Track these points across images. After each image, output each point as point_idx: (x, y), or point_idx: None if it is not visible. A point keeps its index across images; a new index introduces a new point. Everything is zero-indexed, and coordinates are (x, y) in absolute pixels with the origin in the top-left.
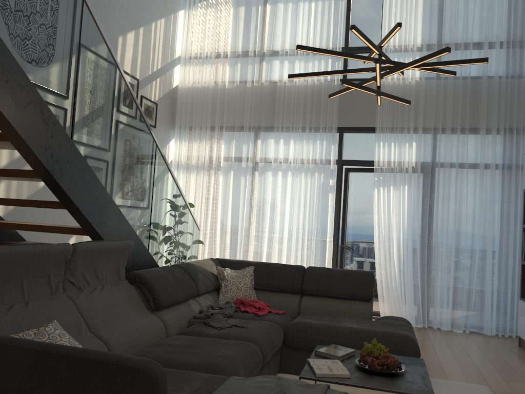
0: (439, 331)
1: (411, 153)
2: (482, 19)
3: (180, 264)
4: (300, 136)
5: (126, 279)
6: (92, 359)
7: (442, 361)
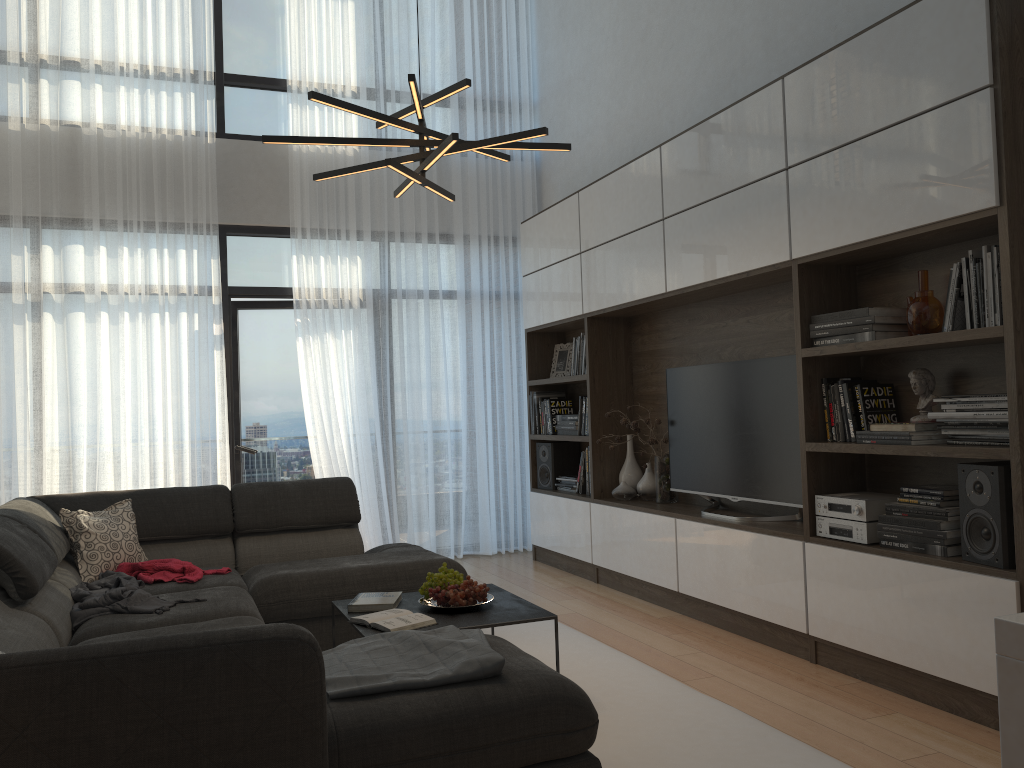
0: None
1: (357, 274)
2: (447, 59)
3: (1, 513)
4: (145, 240)
5: None
6: (192, 646)
7: None
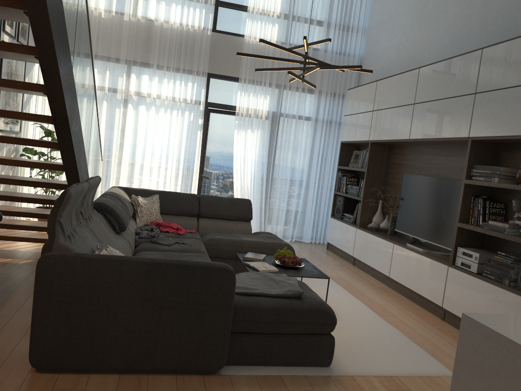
0: None
1: (266, 104)
2: (325, 3)
3: (111, 194)
4: (175, 76)
5: (93, 208)
6: (191, 265)
7: None
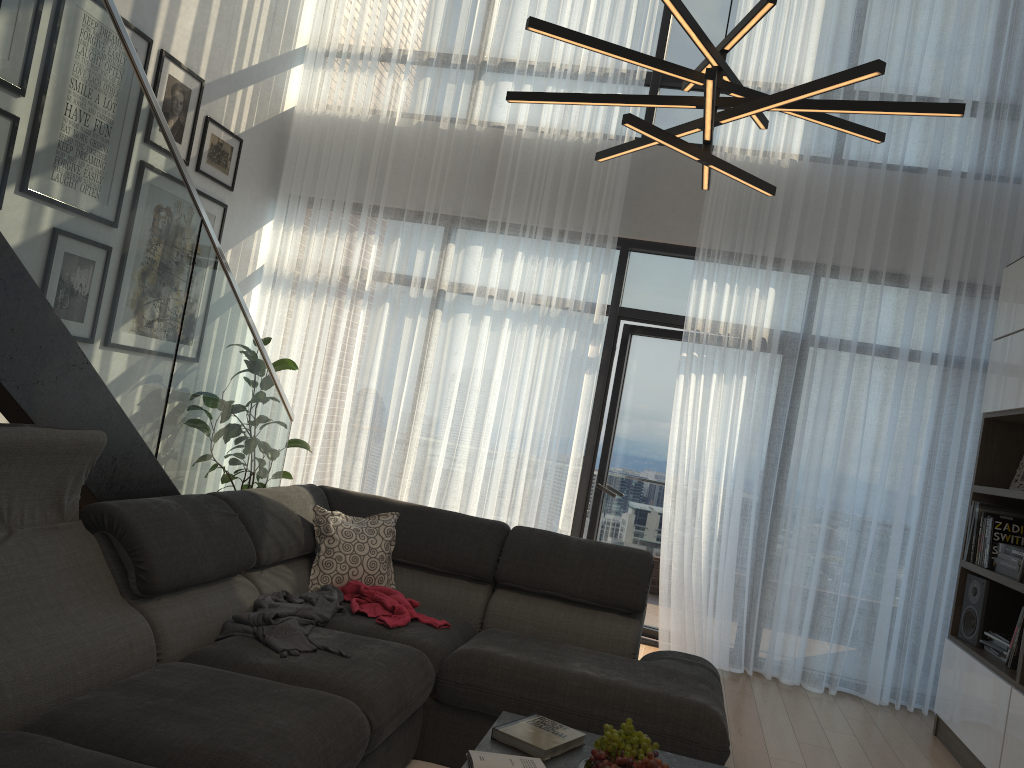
0: (775, 685)
1: (764, 309)
2: (942, 49)
3: (228, 495)
4: (539, 246)
5: (80, 519)
6: None
7: (775, 758)
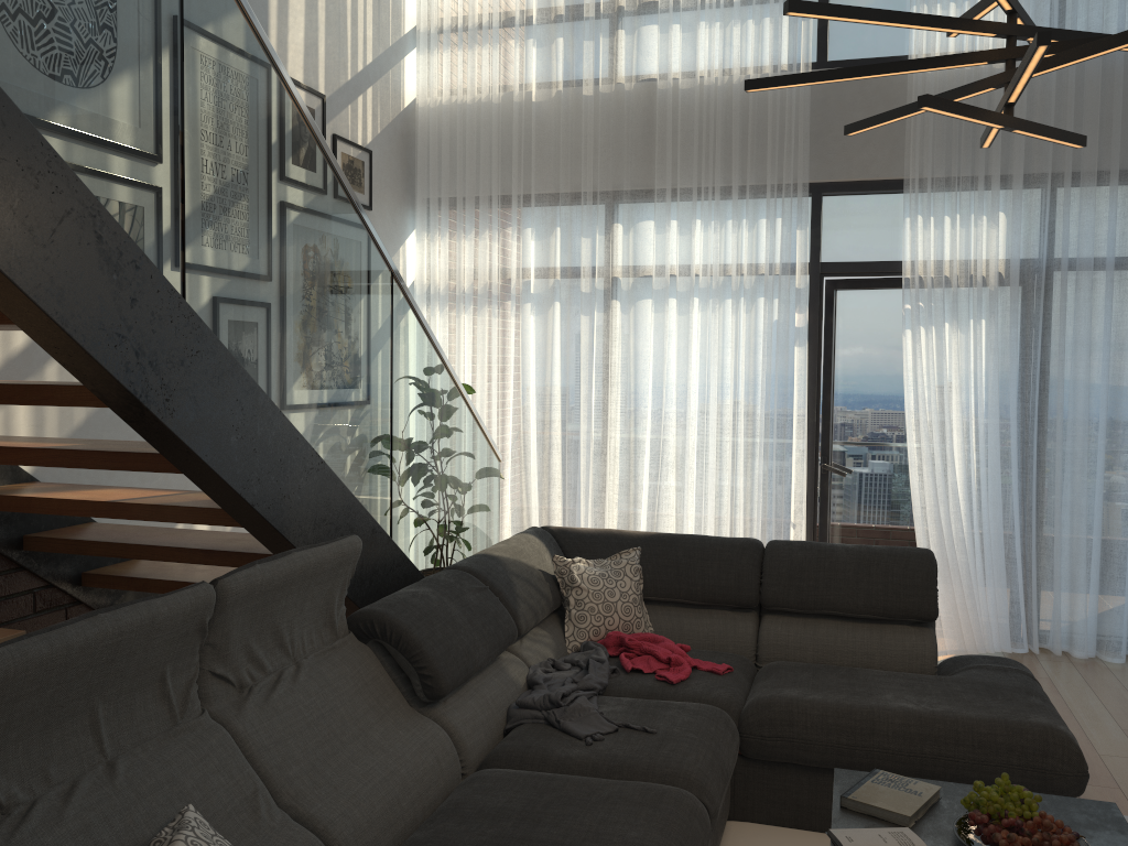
0: (1067, 661)
1: (997, 240)
2: None
3: (470, 565)
4: (719, 211)
5: (350, 631)
6: None
7: (1106, 755)
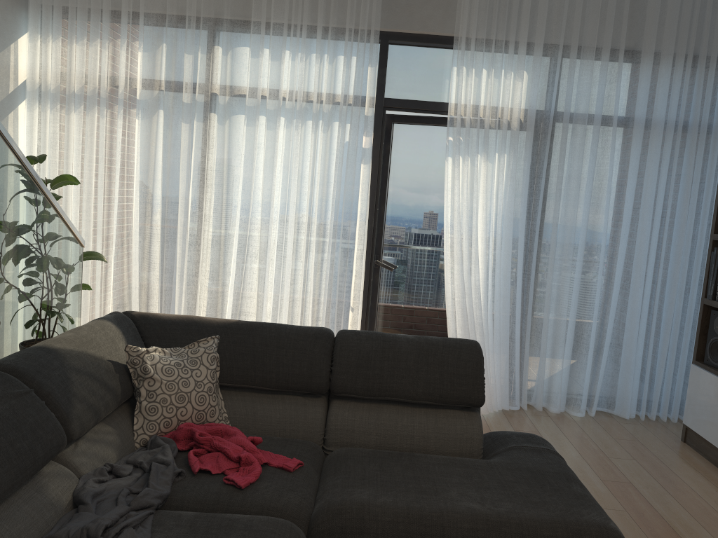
0: (546, 415)
1: (521, 91)
2: None
3: (17, 362)
4: (306, 43)
5: None
6: None
7: None
